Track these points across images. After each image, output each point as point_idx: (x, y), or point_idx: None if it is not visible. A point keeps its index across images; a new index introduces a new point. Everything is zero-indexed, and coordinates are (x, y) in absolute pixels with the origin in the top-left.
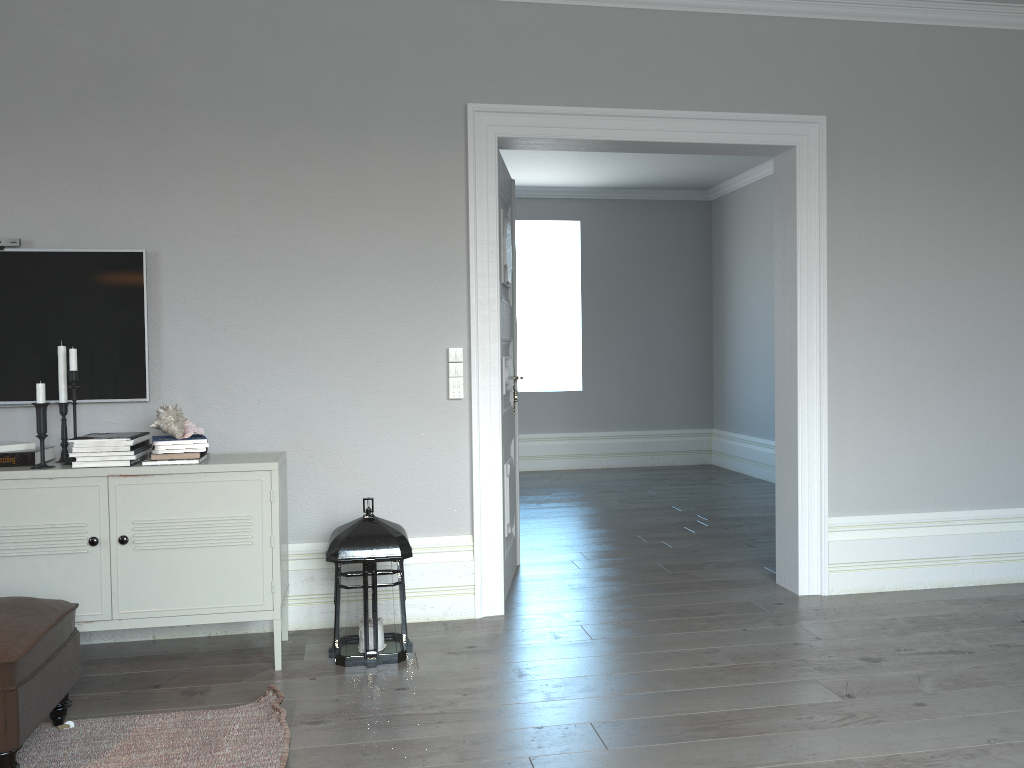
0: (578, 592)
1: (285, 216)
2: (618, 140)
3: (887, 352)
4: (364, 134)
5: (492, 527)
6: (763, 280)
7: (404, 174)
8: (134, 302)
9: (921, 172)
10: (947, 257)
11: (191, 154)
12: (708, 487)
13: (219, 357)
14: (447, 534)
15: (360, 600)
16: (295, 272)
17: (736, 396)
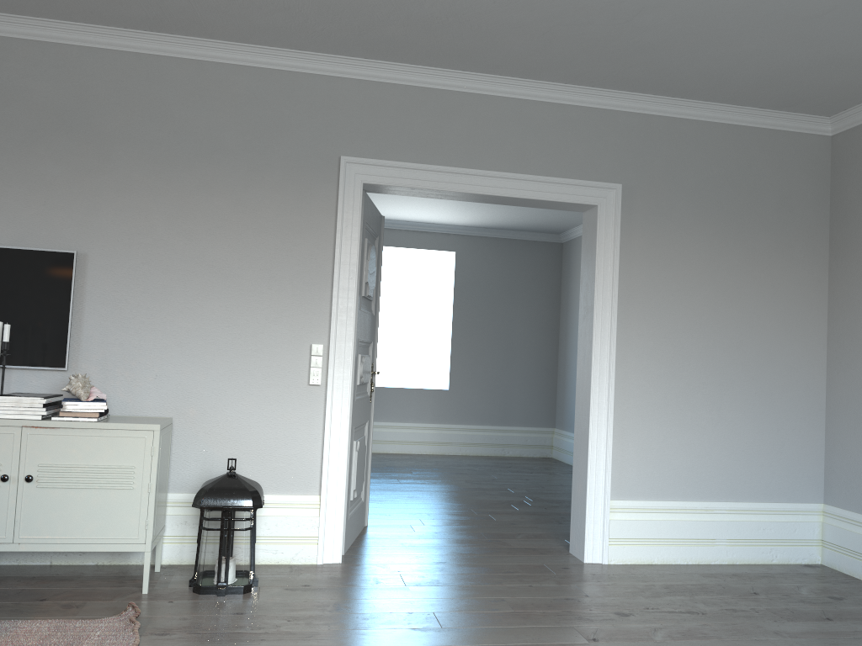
0: (407, 549)
1: (190, 232)
2: (458, 191)
3: (664, 370)
4: (258, 174)
5: (336, 490)
6: None
7: (287, 206)
8: (63, 291)
9: (696, 232)
10: (714, 299)
11: (120, 180)
12: (542, 475)
13: (127, 339)
14: (300, 493)
15: (217, 540)
16: (194, 276)
17: (573, 402)
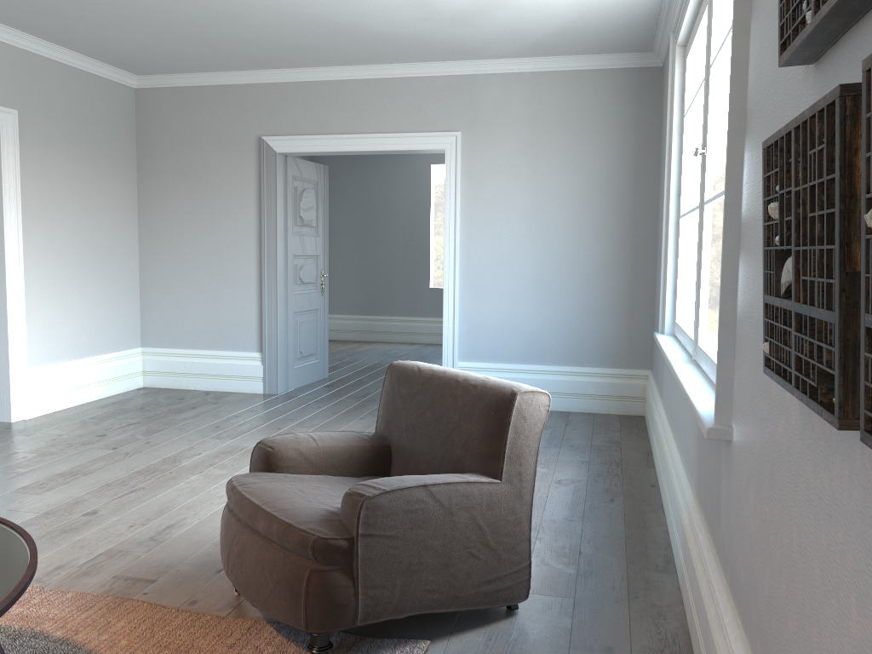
0: None
1: None
2: None
3: (52, 264)
4: None
5: None
6: None
7: None
8: None
9: (65, 154)
10: (78, 207)
11: None
12: None
13: None
14: None
15: None
16: None
17: None
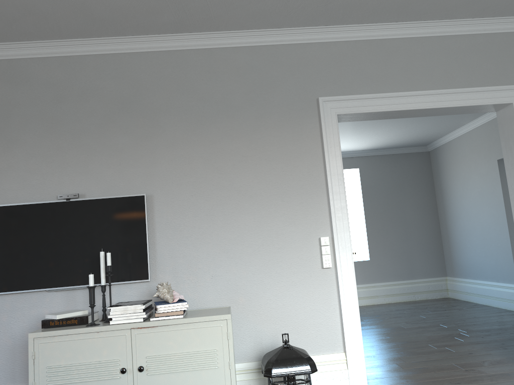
0: None
1: (221, 169)
2: (406, 109)
3: None
4: (262, 120)
5: (356, 347)
6: (469, 190)
7: (286, 139)
8: (140, 224)
9: None
10: None
11: (168, 139)
12: (455, 311)
13: (188, 252)
14: (329, 353)
15: None
16: (228, 200)
17: (460, 257)
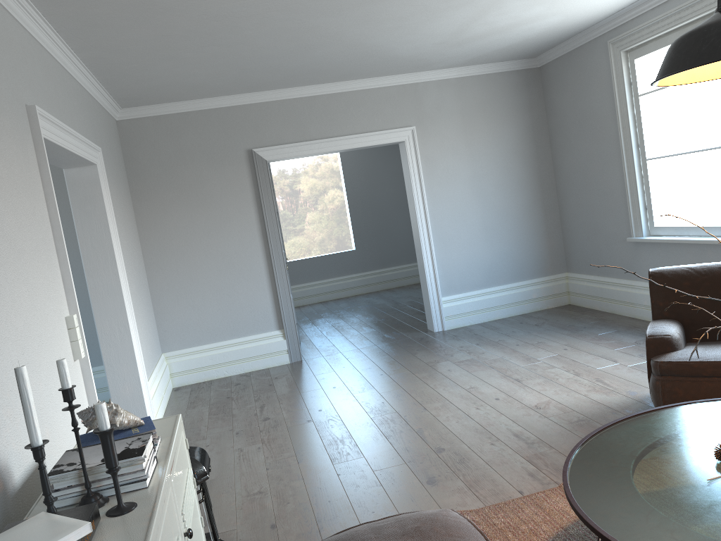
0: None
1: None
2: (68, 149)
3: (130, 287)
4: (0, 117)
5: None
6: None
7: (21, 161)
8: None
9: (113, 185)
10: (125, 233)
11: None
12: None
13: None
14: None
15: (205, 506)
16: (6, 256)
17: None
